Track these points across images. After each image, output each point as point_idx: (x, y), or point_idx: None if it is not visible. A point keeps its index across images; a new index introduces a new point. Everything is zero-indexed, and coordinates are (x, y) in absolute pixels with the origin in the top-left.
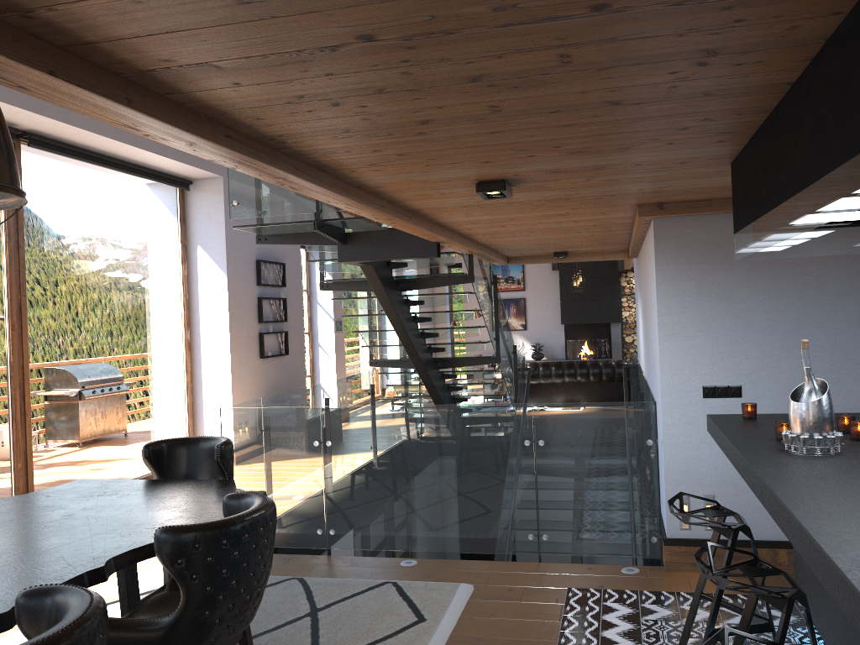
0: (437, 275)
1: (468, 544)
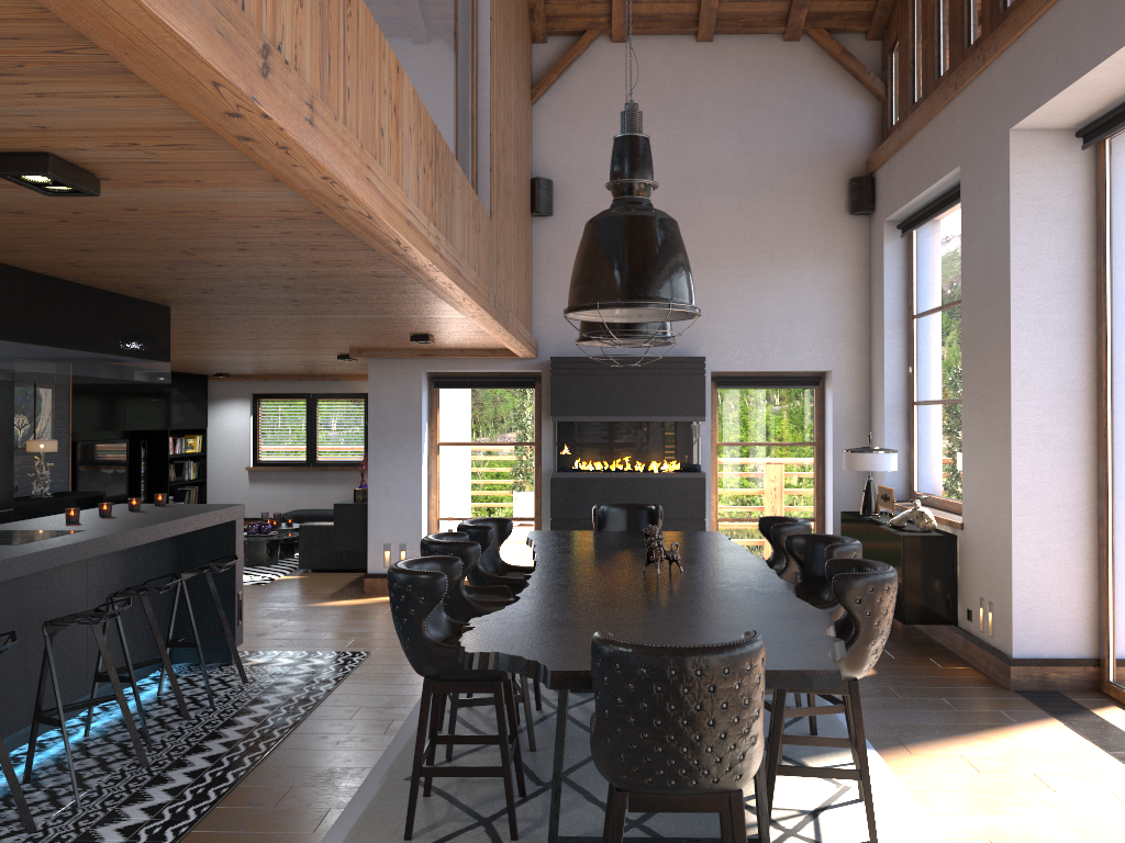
0: None
1: None
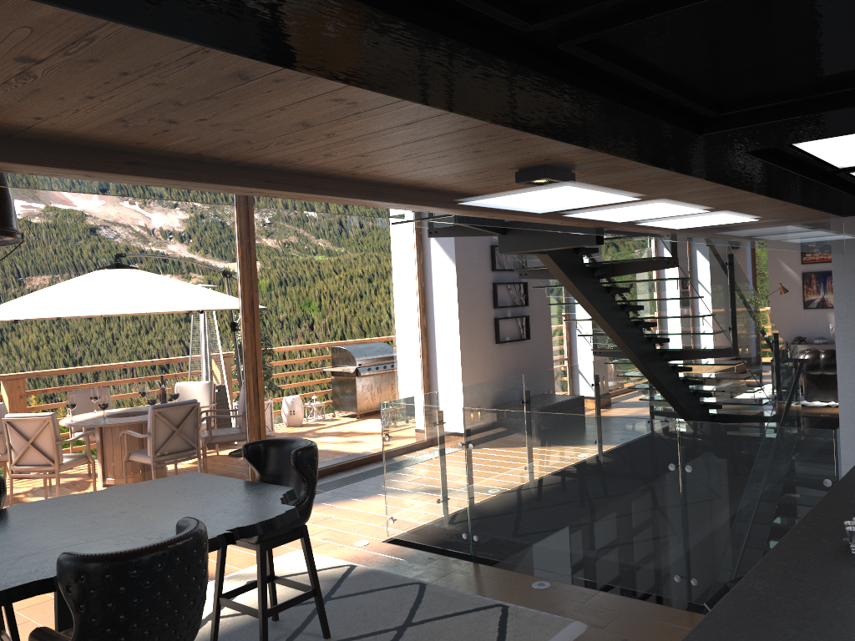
0: (632, 261)
1: (607, 575)
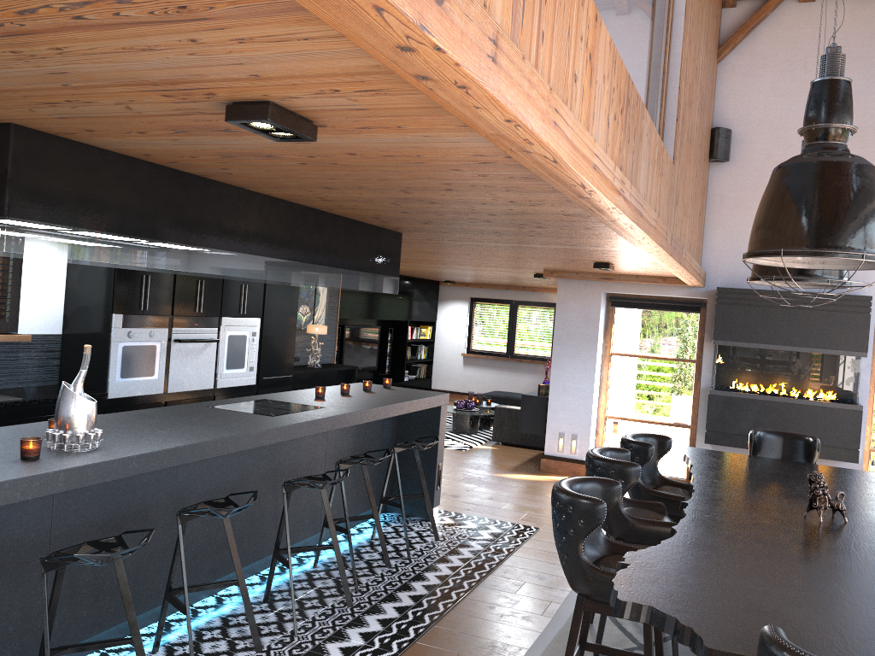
0: None
1: None
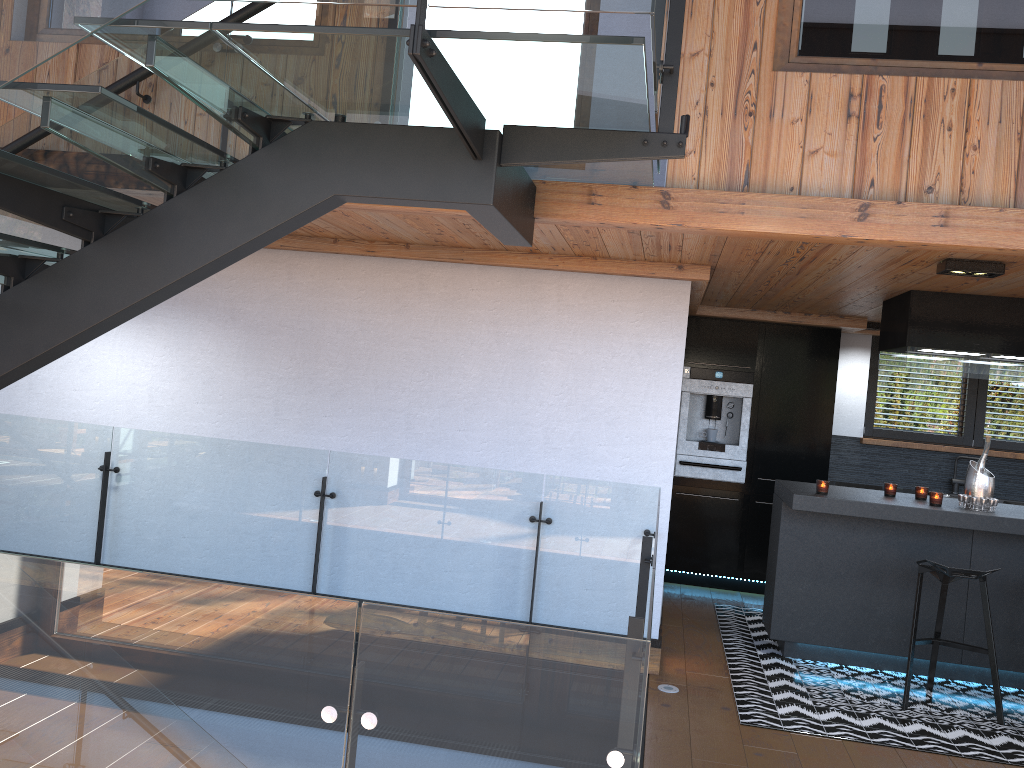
0: None
1: None
